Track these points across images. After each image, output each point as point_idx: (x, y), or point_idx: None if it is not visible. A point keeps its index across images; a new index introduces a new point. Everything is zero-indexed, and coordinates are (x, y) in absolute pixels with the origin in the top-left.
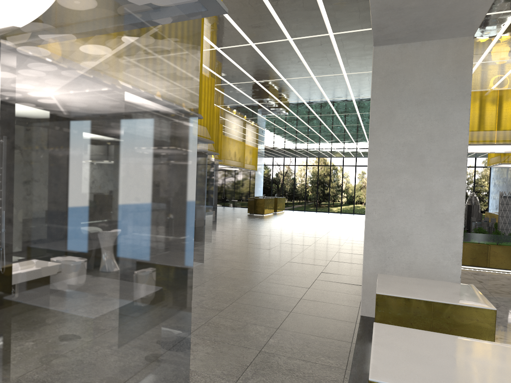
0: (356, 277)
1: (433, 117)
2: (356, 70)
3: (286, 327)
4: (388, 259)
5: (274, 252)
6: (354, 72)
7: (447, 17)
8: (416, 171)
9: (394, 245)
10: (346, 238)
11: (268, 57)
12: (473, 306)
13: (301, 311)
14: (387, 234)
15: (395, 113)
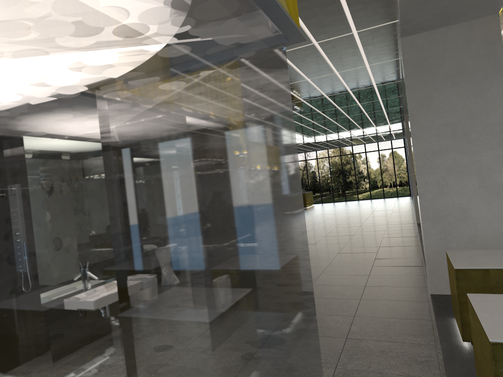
0: (411, 258)
1: (471, 95)
2: (378, 60)
3: (362, 314)
4: (449, 236)
5: (320, 245)
6: (376, 62)
7: (472, 2)
8: (463, 148)
9: (453, 222)
10: (386, 223)
11: (293, 62)
12: None
13: (370, 298)
14: (444, 212)
15: (432, 97)
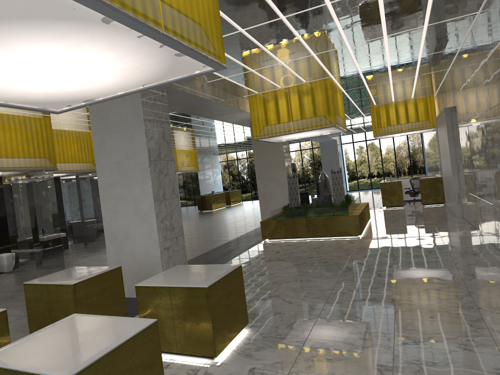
0: None
1: (127, 140)
2: None
3: None
4: (120, 251)
5: None
6: None
7: None
8: (124, 182)
9: (122, 240)
10: (242, 225)
11: None
12: (63, 284)
13: None
14: (116, 232)
15: (106, 141)
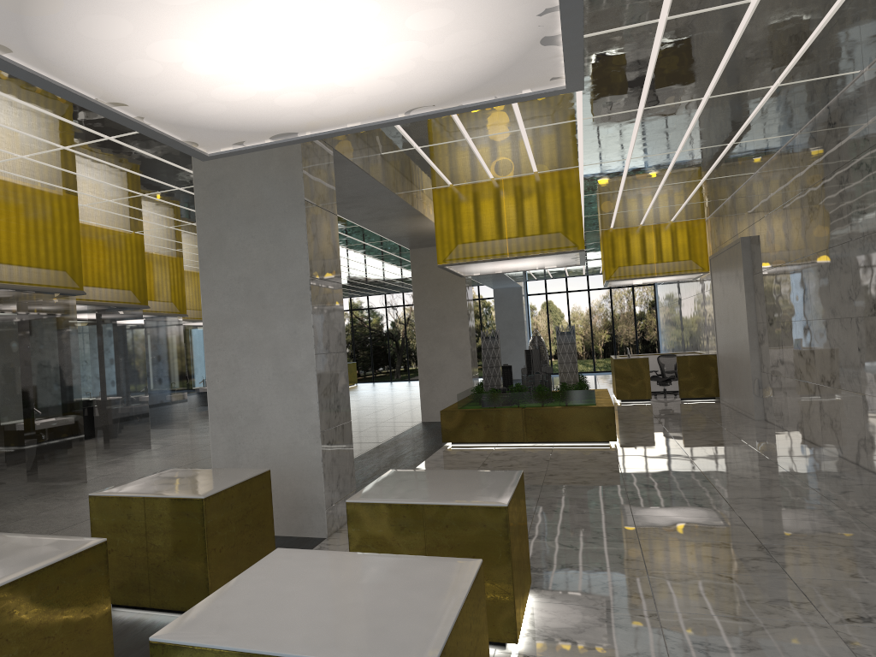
0: None
1: (268, 238)
2: None
3: None
4: (240, 446)
5: None
6: None
7: None
8: (258, 316)
9: (244, 425)
10: (385, 420)
11: (113, 162)
12: (182, 497)
13: None
14: (234, 409)
15: (225, 237)
